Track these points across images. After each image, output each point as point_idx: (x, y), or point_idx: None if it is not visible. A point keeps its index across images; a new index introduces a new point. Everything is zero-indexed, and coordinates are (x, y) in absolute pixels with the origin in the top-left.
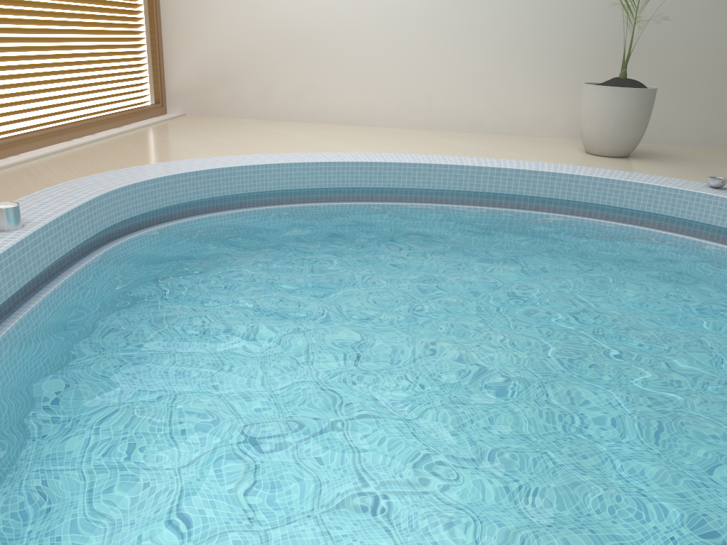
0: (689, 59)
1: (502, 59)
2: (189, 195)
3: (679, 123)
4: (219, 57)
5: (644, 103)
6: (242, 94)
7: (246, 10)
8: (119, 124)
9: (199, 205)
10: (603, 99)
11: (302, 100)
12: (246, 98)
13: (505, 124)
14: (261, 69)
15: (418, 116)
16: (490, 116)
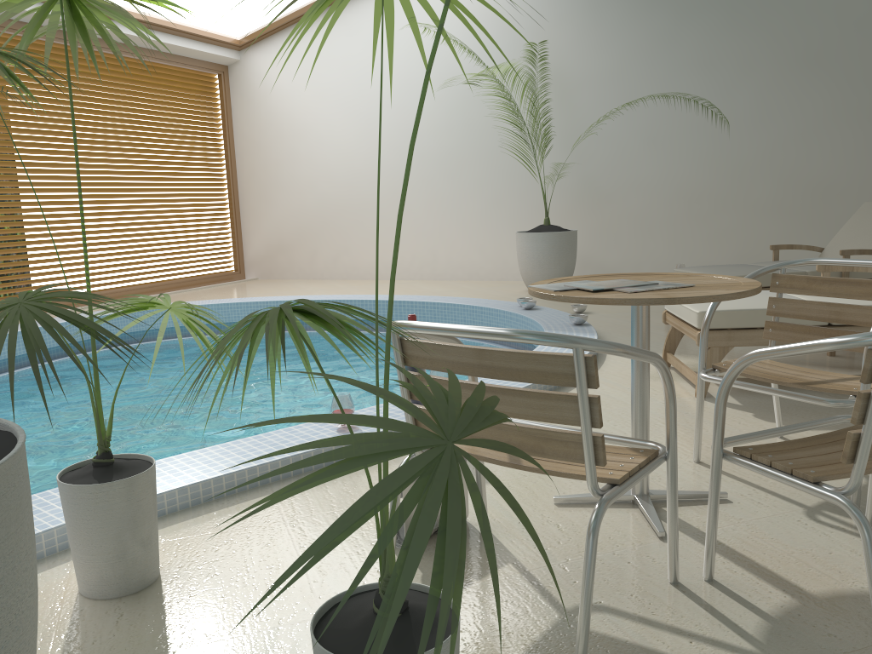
0: (645, 202)
1: (486, 216)
2: (156, 324)
3: (649, 261)
4: (279, 232)
5: (554, 245)
6: (296, 259)
7: (295, 195)
8: (188, 286)
9: (170, 332)
10: (521, 243)
11: (339, 261)
12: (299, 262)
13: (497, 271)
14: (308, 239)
15: (426, 269)
16: (484, 265)
